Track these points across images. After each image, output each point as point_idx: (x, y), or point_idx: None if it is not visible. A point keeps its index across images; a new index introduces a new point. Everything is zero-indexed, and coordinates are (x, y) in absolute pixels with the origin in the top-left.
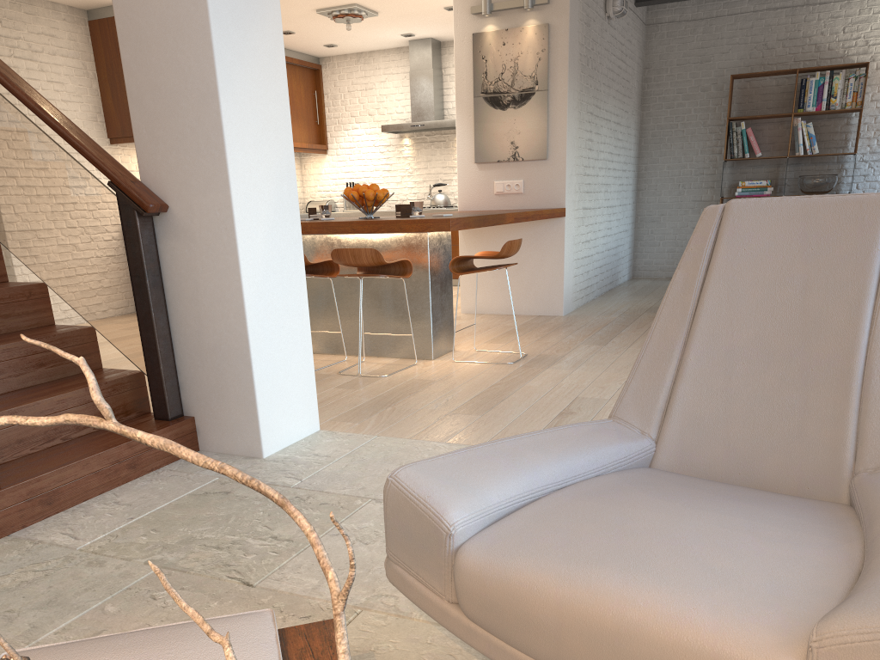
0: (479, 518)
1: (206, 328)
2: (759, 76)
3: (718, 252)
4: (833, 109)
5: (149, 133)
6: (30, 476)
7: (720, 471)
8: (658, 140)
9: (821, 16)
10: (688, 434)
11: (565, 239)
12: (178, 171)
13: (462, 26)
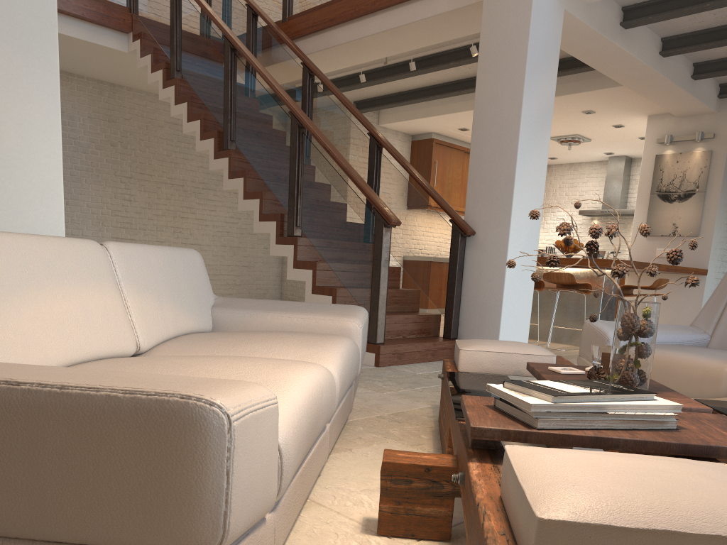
0: None
1: (480, 294)
2: None
3: None
4: None
5: (474, 198)
6: (395, 344)
7: None
8: None
9: None
10: (726, 333)
11: (704, 290)
12: (484, 216)
13: (649, 150)
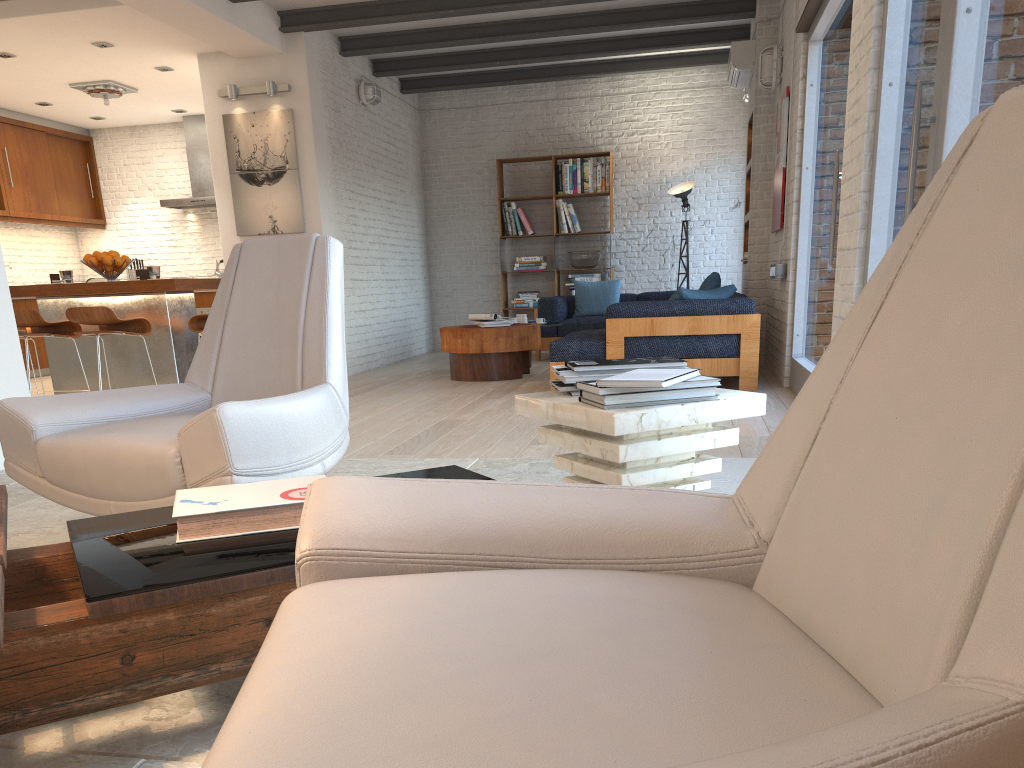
0: (58, 425)
1: None
2: (524, 161)
3: (238, 271)
4: (587, 192)
5: None
6: None
7: None
8: (443, 218)
9: (571, 110)
10: (228, 386)
11: None
12: None
13: (212, 107)
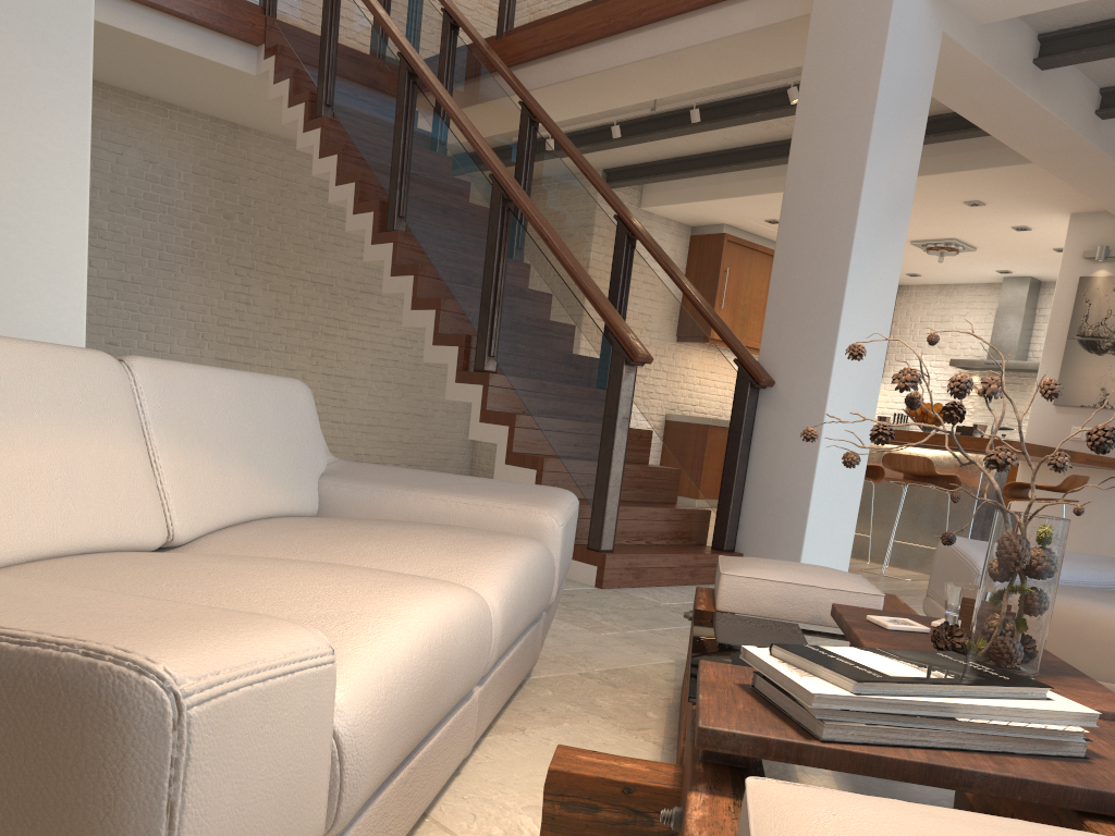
0: None
1: (776, 481)
2: None
3: None
4: None
5: (776, 327)
6: (632, 553)
7: None
8: None
9: None
10: None
11: None
12: (791, 357)
13: (1069, 268)
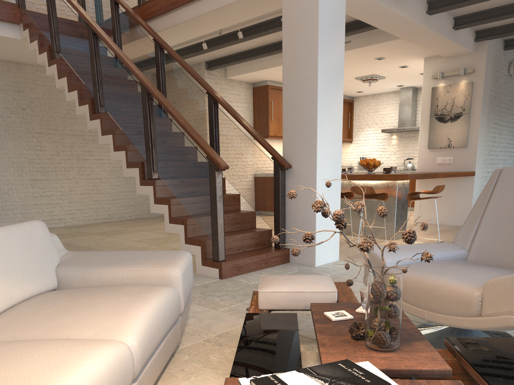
0: (395, 263)
1: (299, 213)
2: None
3: (496, 185)
4: None
5: (288, 139)
6: (234, 259)
7: (490, 262)
8: None
9: None
10: (480, 248)
11: (473, 187)
12: (297, 153)
13: (427, 84)
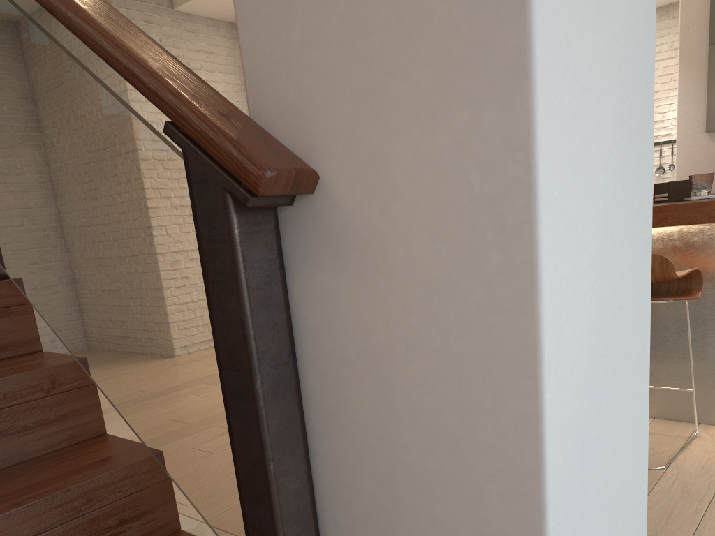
0: None
1: (409, 508)
2: None
3: None
4: None
5: None
6: None
7: None
8: None
9: None
10: None
11: None
12: (349, 63)
13: None
